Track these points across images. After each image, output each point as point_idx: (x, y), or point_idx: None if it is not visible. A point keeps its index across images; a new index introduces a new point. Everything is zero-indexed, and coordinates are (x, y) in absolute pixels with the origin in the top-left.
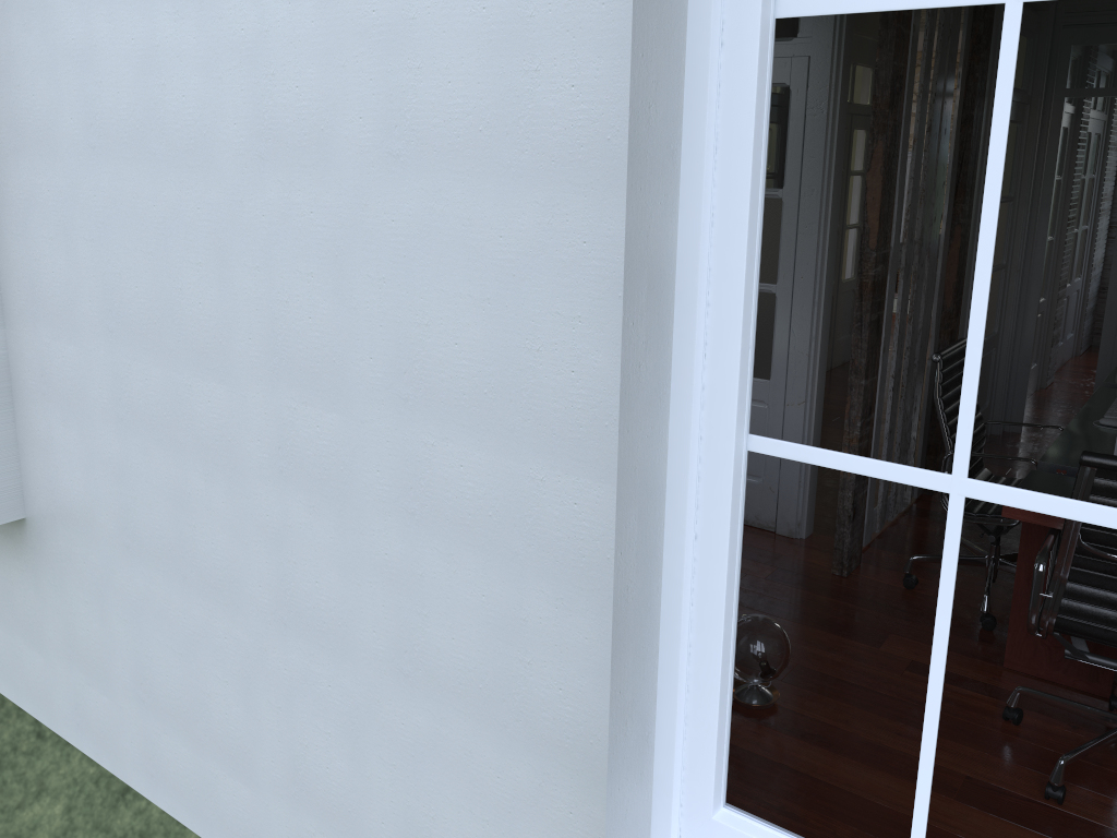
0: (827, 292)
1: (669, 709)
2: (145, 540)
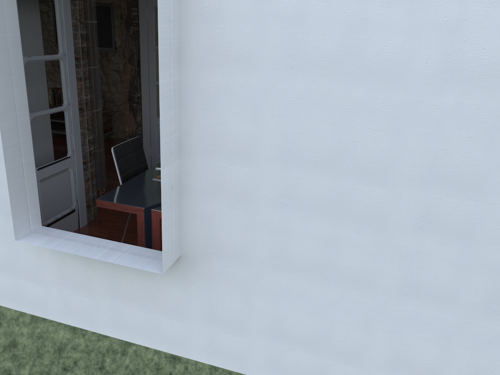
0: None
1: None
2: (294, 262)
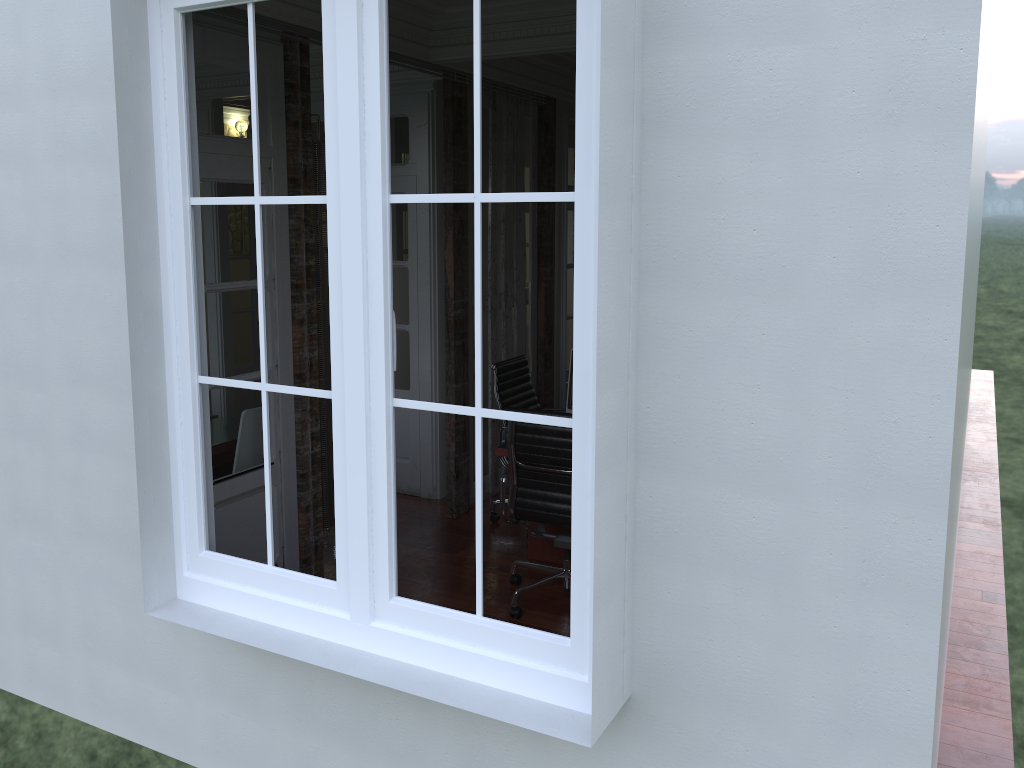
0: (440, 329)
1: (177, 506)
2: None
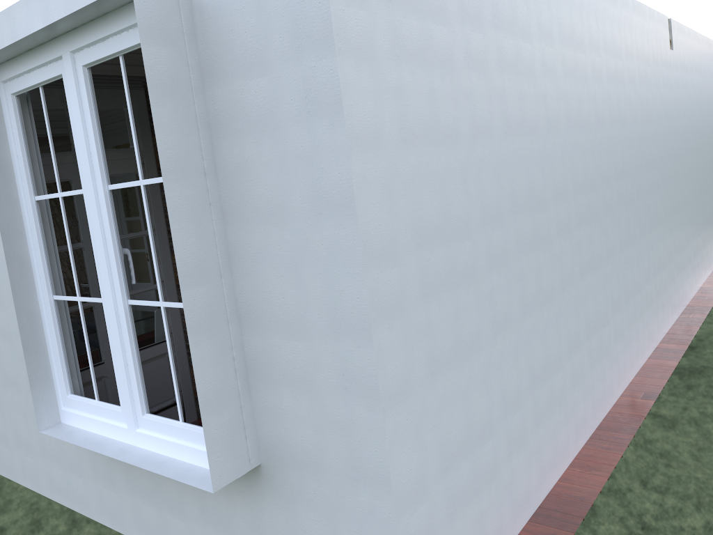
0: None
1: (53, 370)
2: None
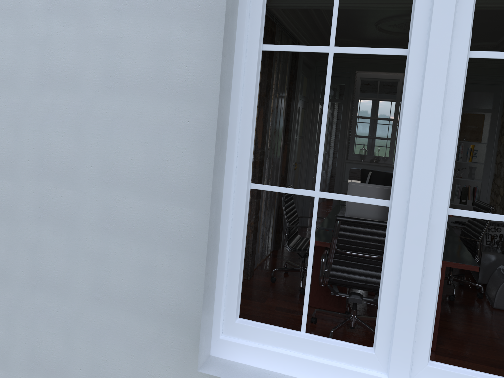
0: None
1: (220, 283)
2: None
